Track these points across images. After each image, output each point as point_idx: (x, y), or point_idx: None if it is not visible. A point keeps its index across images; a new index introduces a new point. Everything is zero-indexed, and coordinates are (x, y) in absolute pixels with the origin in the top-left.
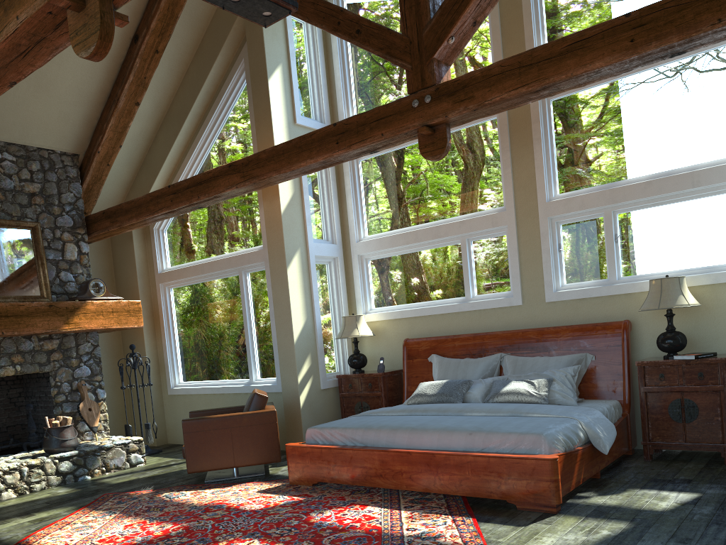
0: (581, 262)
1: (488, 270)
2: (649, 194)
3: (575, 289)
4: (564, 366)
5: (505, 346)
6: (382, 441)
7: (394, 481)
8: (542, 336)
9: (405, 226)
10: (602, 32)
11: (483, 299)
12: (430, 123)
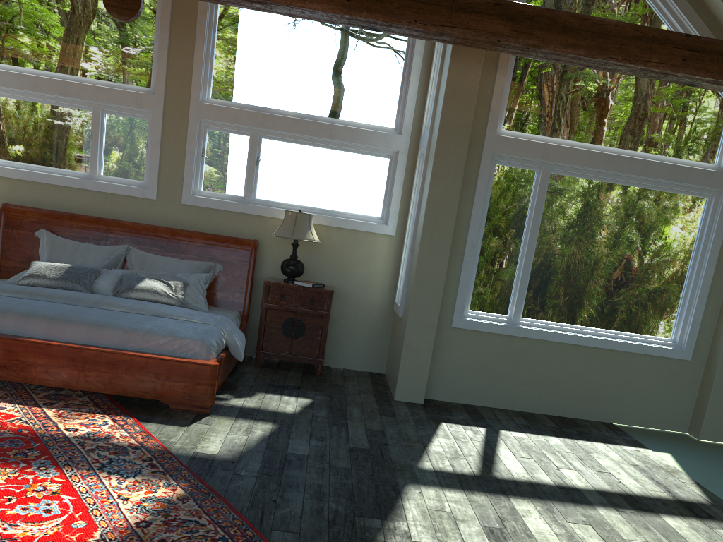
0: (221, 174)
1: (121, 152)
2: (294, 131)
3: (213, 199)
4: (196, 272)
5: (133, 239)
6: (8, 328)
7: (23, 374)
8: (174, 237)
9: (19, 64)
10: None
11: (111, 182)
12: None
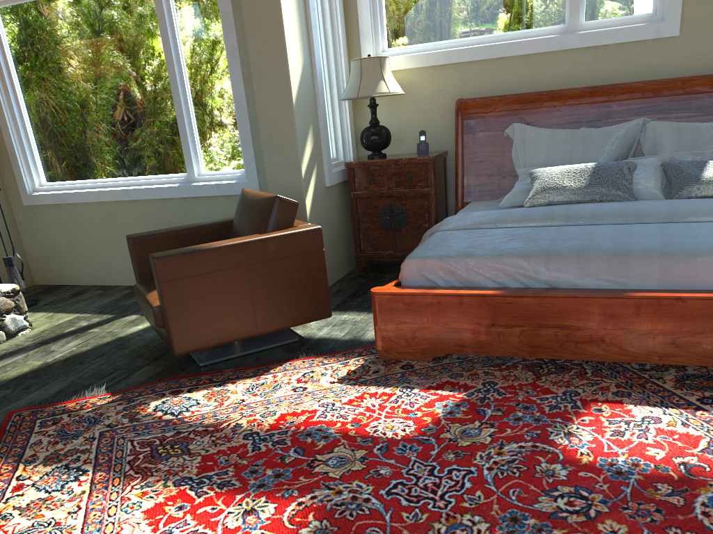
0: None
1: None
2: None
3: None
4: None
5: (649, 107)
6: (598, 279)
7: (632, 350)
8: None
9: None
10: None
11: (602, 29)
12: None
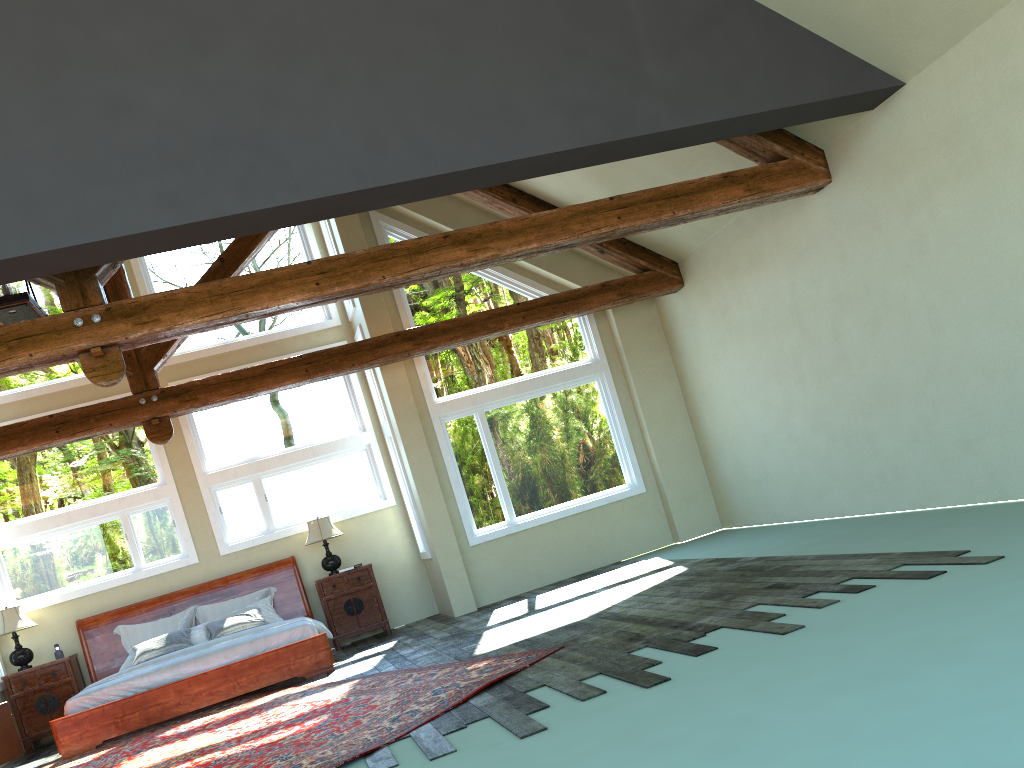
0: (241, 520)
1: (155, 539)
2: (286, 463)
3: (244, 541)
4: (258, 600)
5: (196, 599)
6: (169, 677)
7: (194, 703)
8: (228, 583)
9: (47, 509)
10: (286, 364)
11: (157, 565)
12: (160, 416)
